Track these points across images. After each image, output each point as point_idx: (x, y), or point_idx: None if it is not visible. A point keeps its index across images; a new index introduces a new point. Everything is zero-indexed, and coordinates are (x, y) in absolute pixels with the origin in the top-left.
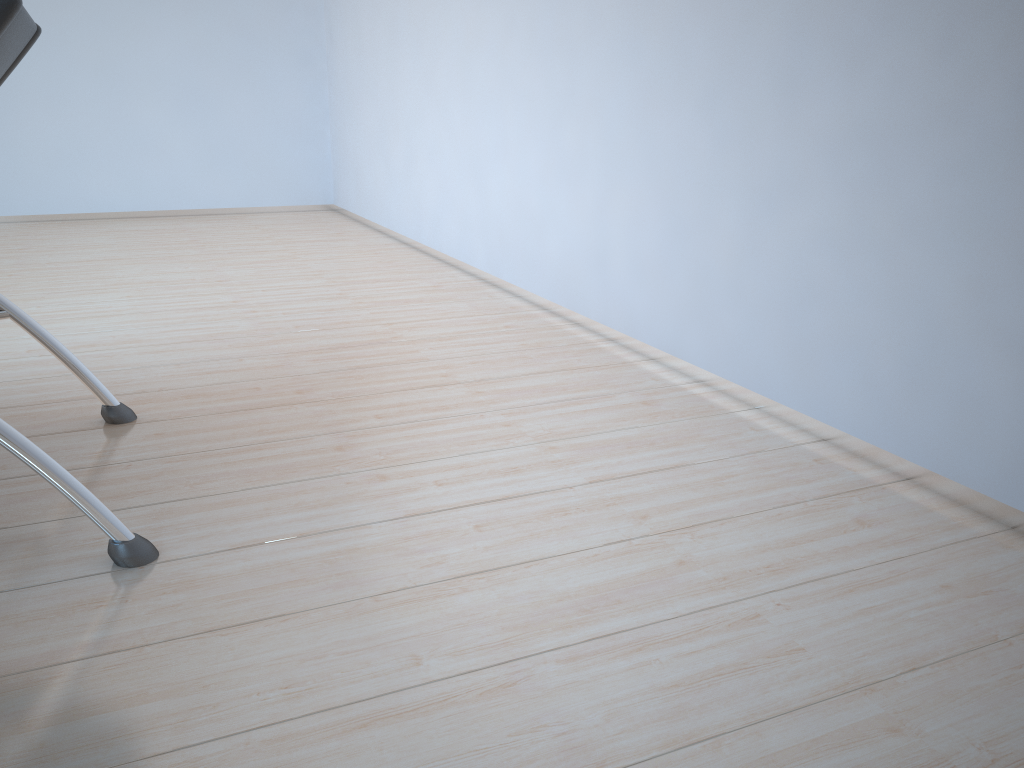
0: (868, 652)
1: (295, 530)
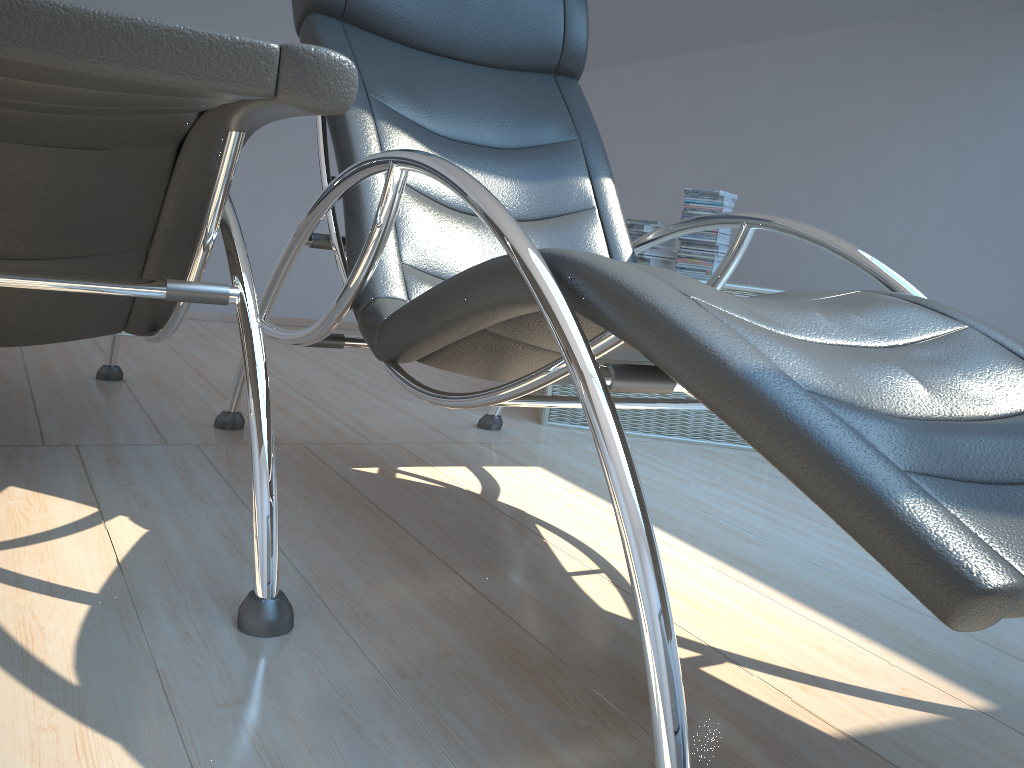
0: (265, 340)
1: (101, 362)
